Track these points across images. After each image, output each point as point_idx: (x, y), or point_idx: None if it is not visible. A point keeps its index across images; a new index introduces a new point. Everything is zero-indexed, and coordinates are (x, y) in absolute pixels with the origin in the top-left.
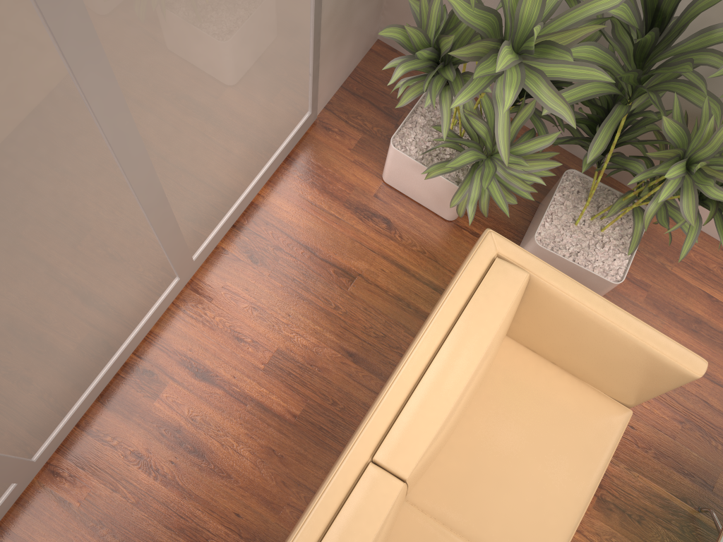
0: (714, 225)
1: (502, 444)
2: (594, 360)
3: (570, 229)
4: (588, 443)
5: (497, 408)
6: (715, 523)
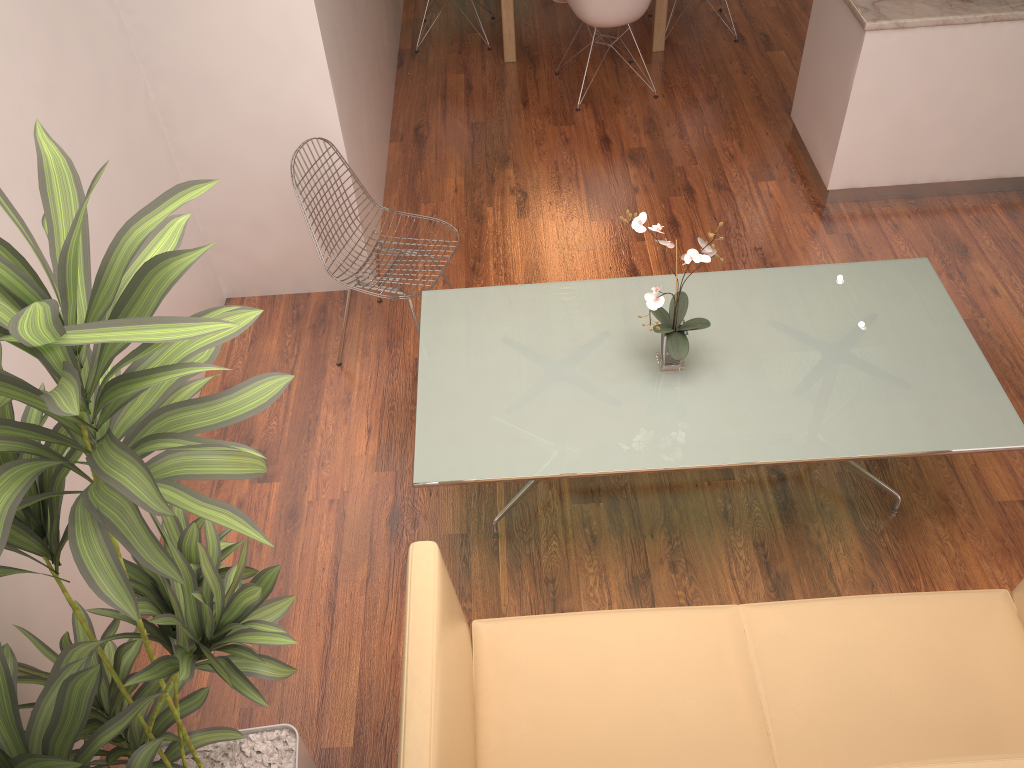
0: None
1: (628, 734)
2: (461, 677)
3: None
4: (550, 642)
5: (589, 767)
6: (505, 512)
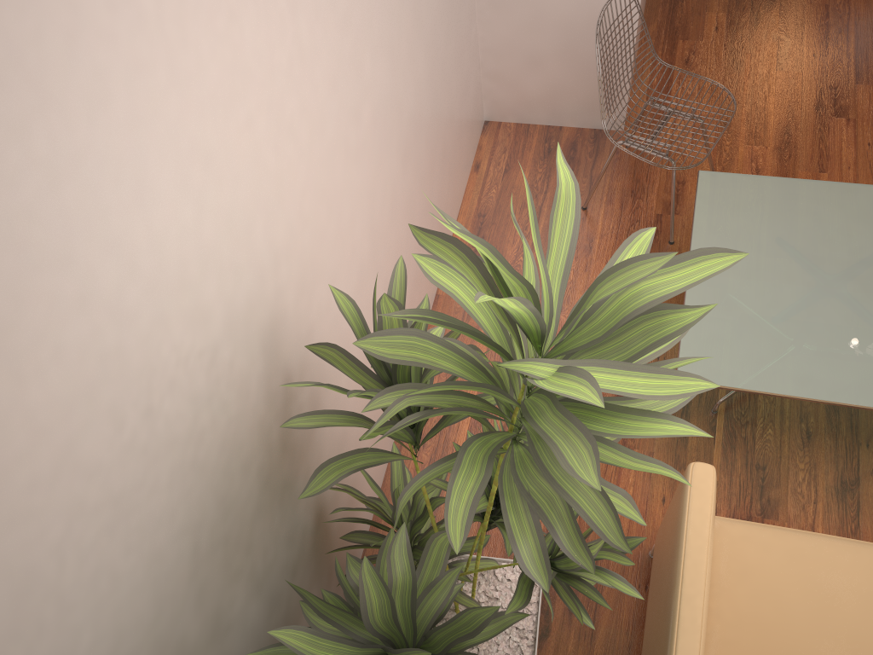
0: (381, 467)
1: None
2: None
3: (487, 647)
4: (781, 556)
5: None
6: (730, 395)
